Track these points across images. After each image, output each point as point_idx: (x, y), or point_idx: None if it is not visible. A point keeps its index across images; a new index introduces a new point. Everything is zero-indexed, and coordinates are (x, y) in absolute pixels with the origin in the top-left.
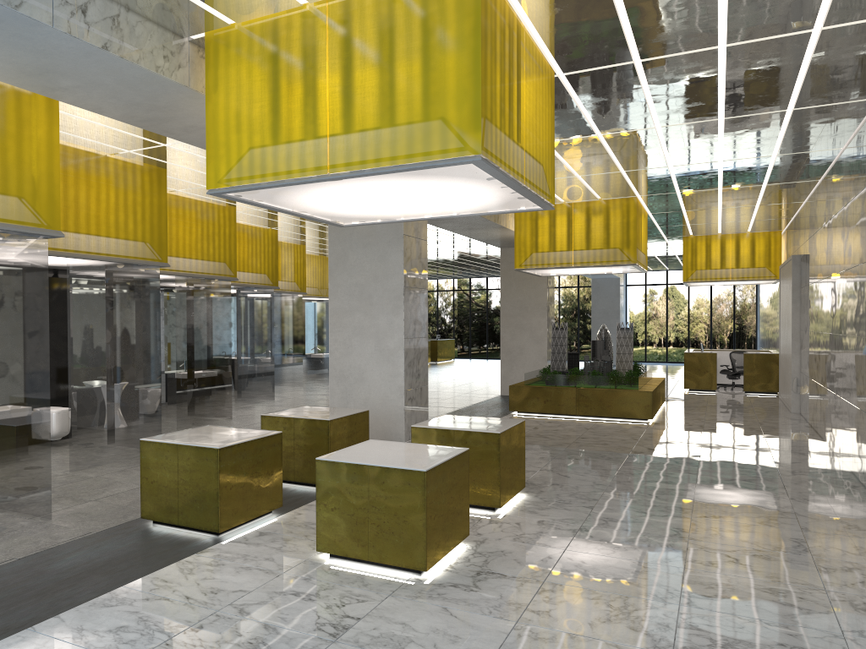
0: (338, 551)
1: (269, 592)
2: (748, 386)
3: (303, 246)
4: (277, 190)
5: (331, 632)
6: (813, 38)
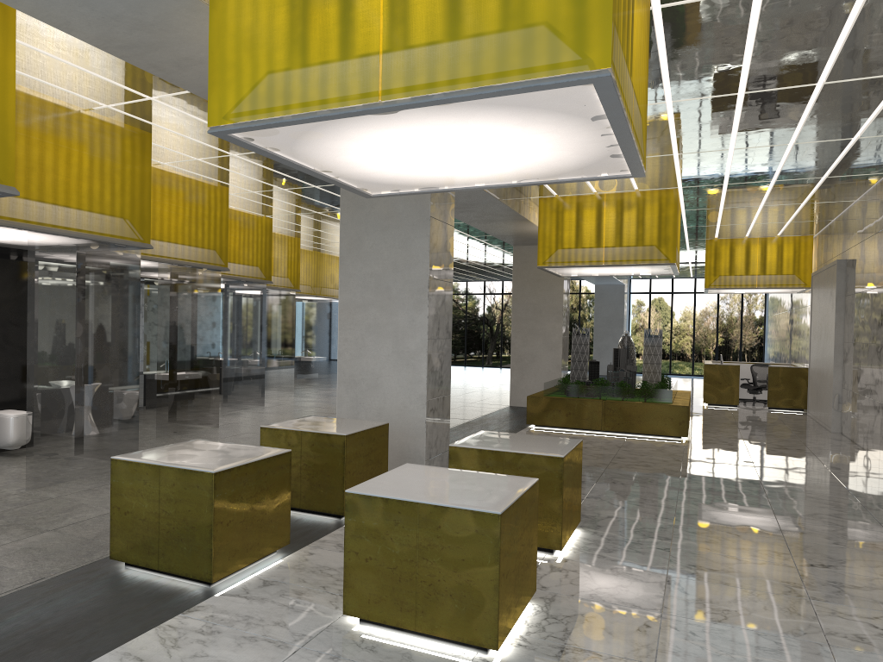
0: (373, 616)
1: None
2: (772, 402)
3: (297, 239)
4: (303, 130)
5: None
6: None
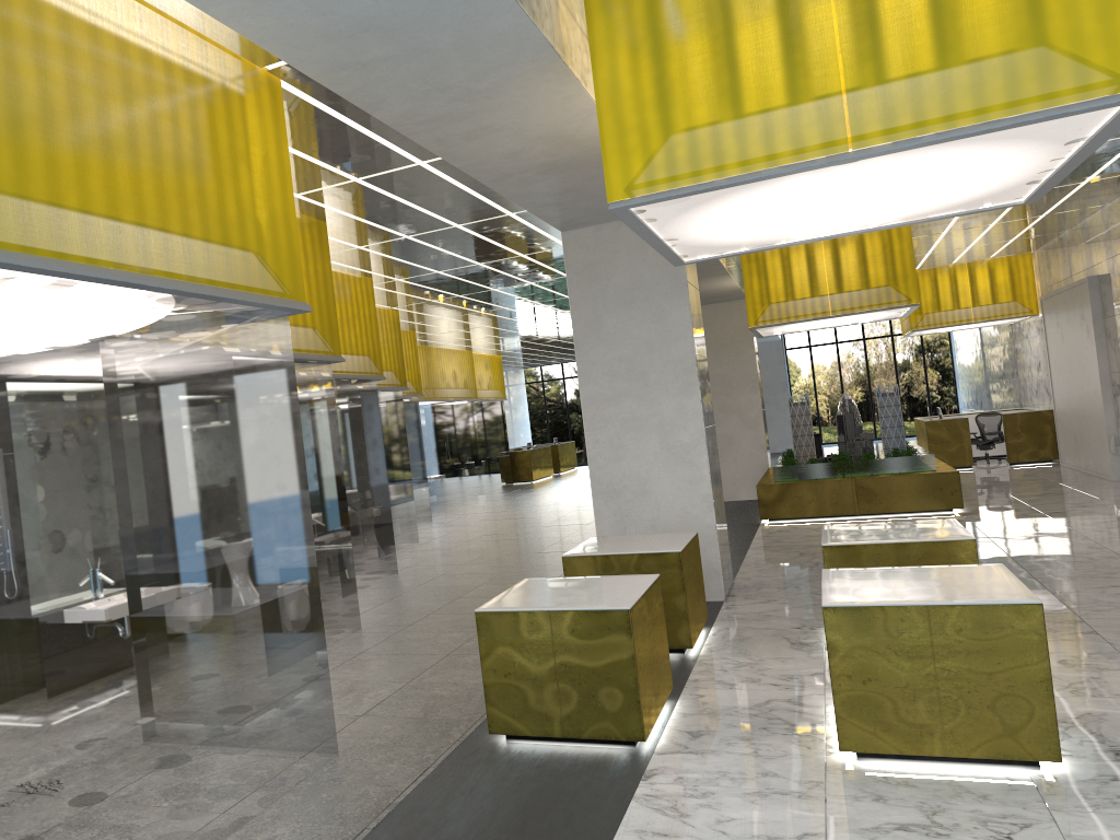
0: (883, 747)
1: (857, 831)
2: (1014, 456)
3: (412, 332)
4: (719, 194)
5: None
6: None
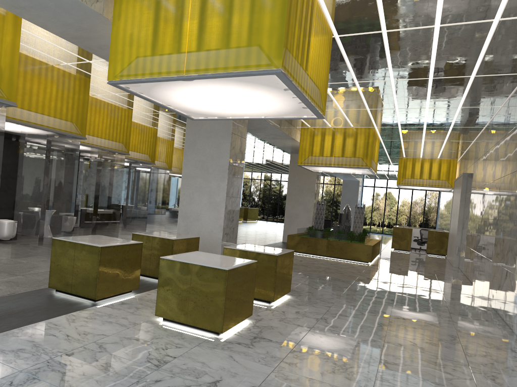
0: (168, 316)
1: (120, 337)
2: (429, 250)
3: (172, 141)
4: (152, 85)
5: (156, 364)
6: (493, 26)
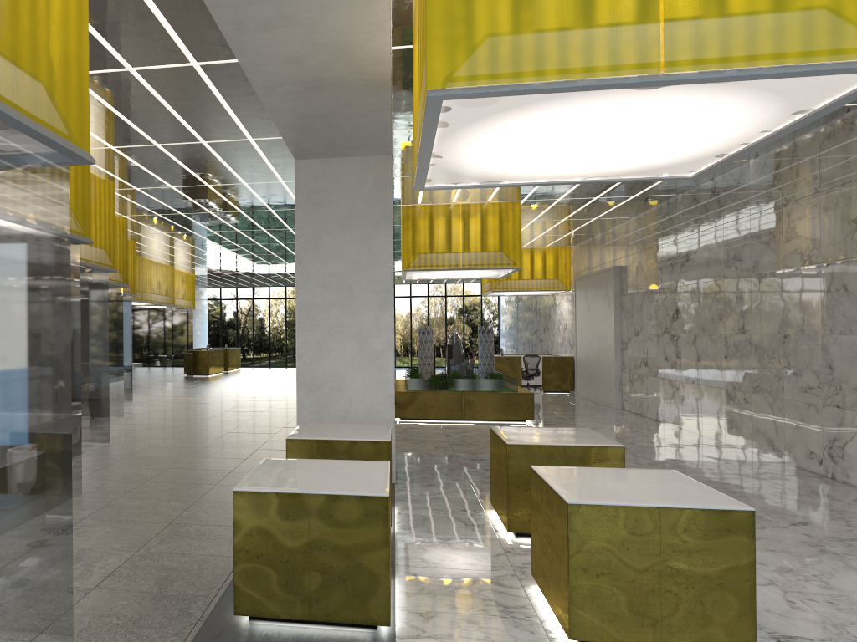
0: (608, 636)
1: None
2: (547, 386)
3: (133, 242)
4: (523, 103)
5: None
6: None
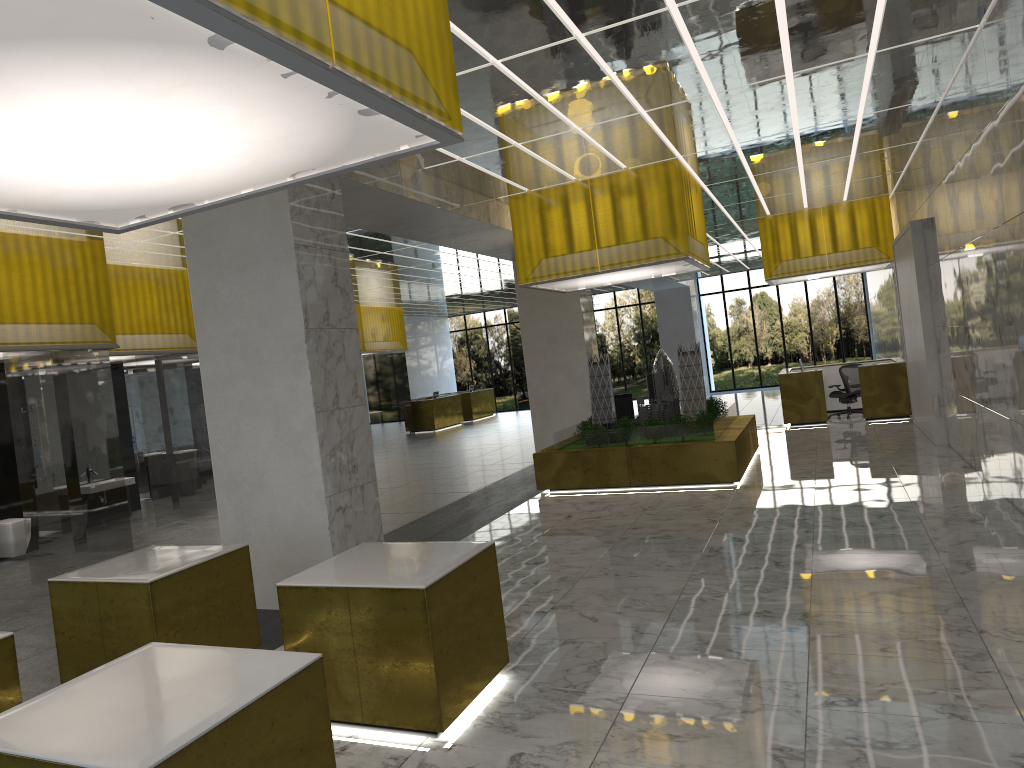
0: None
1: None
2: (869, 411)
3: None
4: None
5: None
6: None
